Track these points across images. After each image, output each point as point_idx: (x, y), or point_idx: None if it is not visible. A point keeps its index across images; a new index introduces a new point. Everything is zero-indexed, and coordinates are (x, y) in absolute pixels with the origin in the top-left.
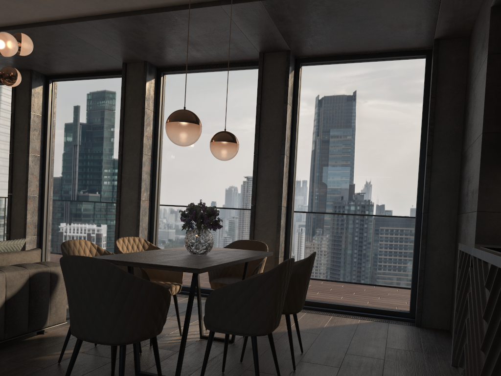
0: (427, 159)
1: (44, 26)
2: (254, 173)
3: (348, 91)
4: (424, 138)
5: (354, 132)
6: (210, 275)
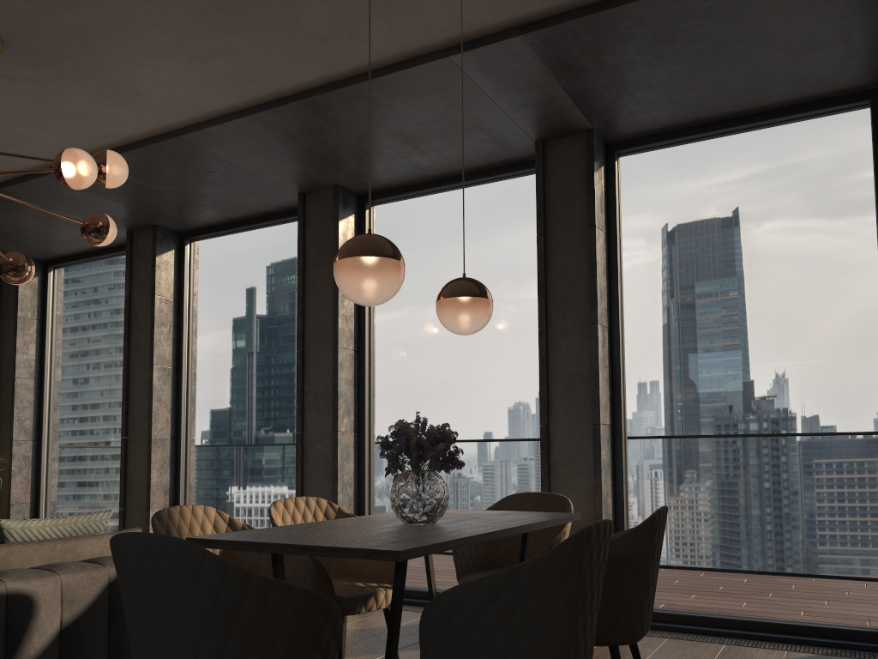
0: None
1: (159, 143)
2: (541, 364)
3: (714, 191)
4: None
5: (736, 268)
6: (459, 566)
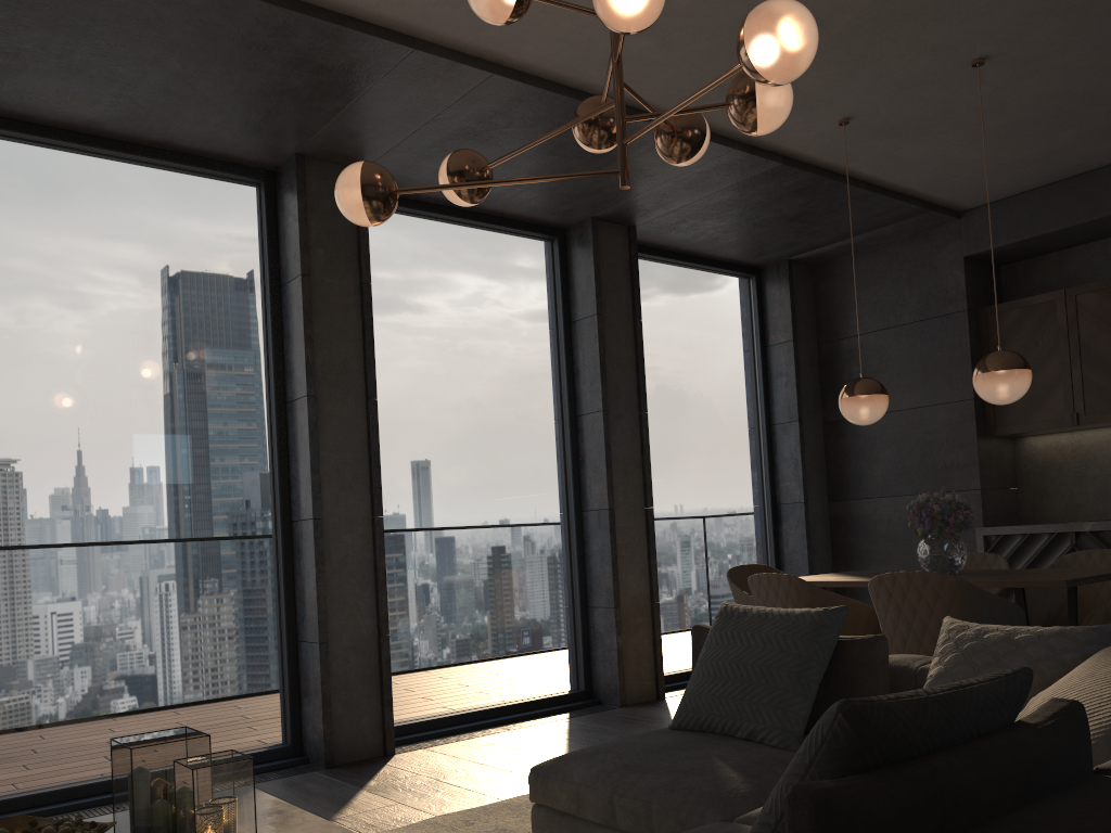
0: (800, 426)
1: (374, 37)
2: (607, 447)
3: (677, 311)
4: (766, 395)
5: (692, 380)
6: None
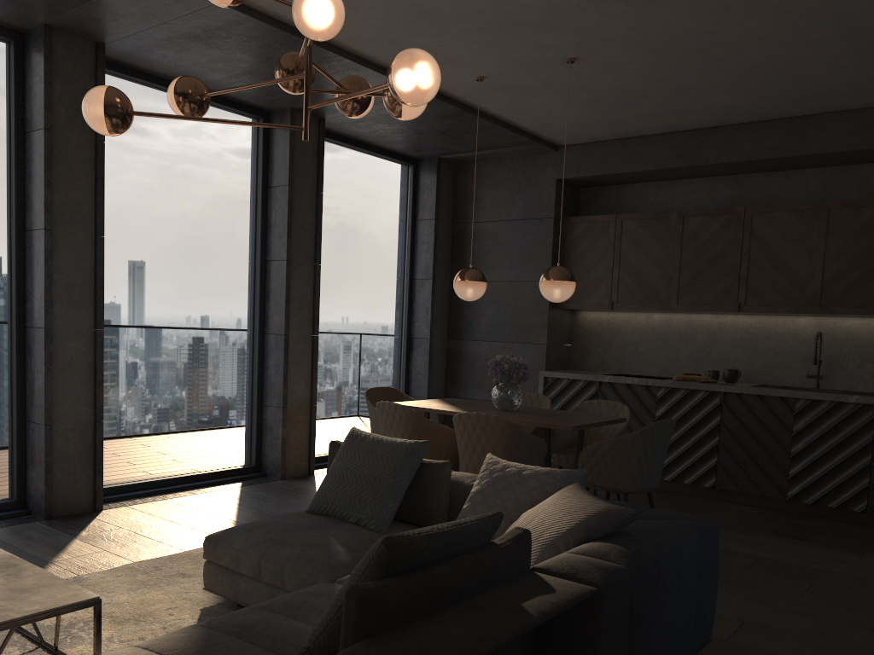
0: (433, 283)
1: None
2: (287, 288)
3: (351, 186)
4: (412, 256)
5: (358, 240)
6: None
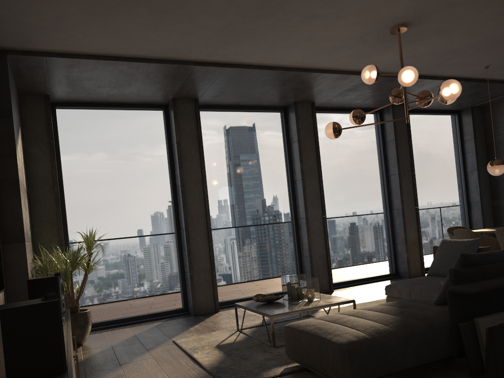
0: (477, 172)
1: (325, 73)
2: (400, 187)
3: (425, 132)
4: (463, 160)
5: (432, 158)
6: None
